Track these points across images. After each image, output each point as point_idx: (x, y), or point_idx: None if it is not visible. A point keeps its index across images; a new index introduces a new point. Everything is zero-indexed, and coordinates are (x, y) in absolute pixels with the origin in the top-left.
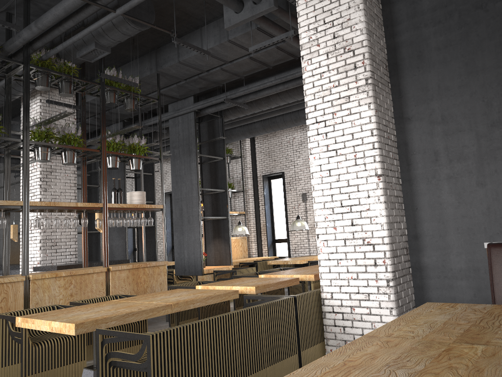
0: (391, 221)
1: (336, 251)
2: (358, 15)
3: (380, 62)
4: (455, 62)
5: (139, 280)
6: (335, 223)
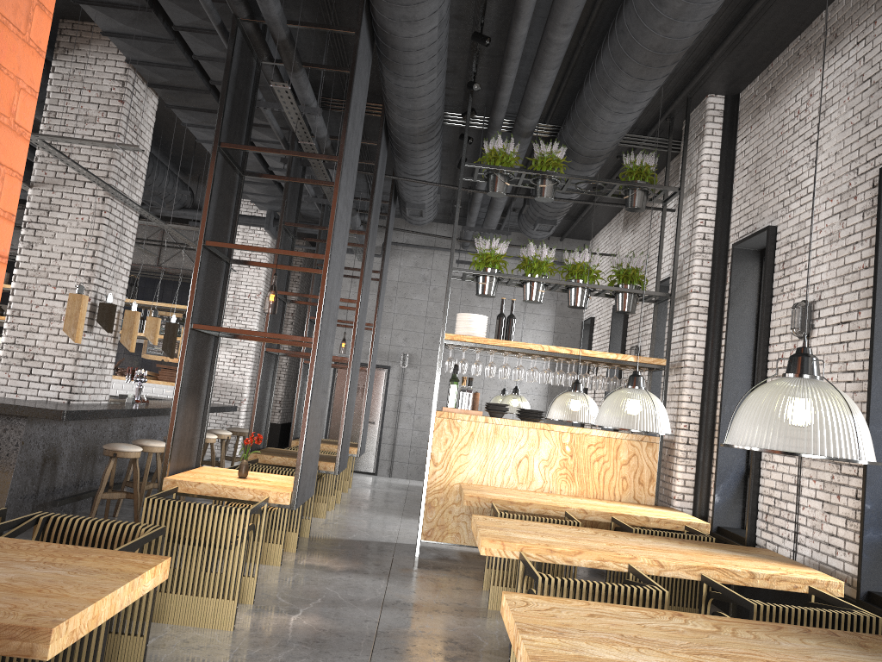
0: None
1: None
2: None
3: None
4: None
5: None
6: None
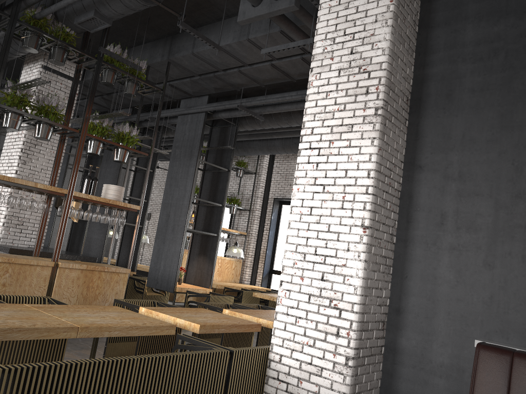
0: (369, 285)
1: (296, 306)
2: (384, 32)
3: (400, 92)
4: (489, 110)
5: (91, 284)
6: (304, 272)
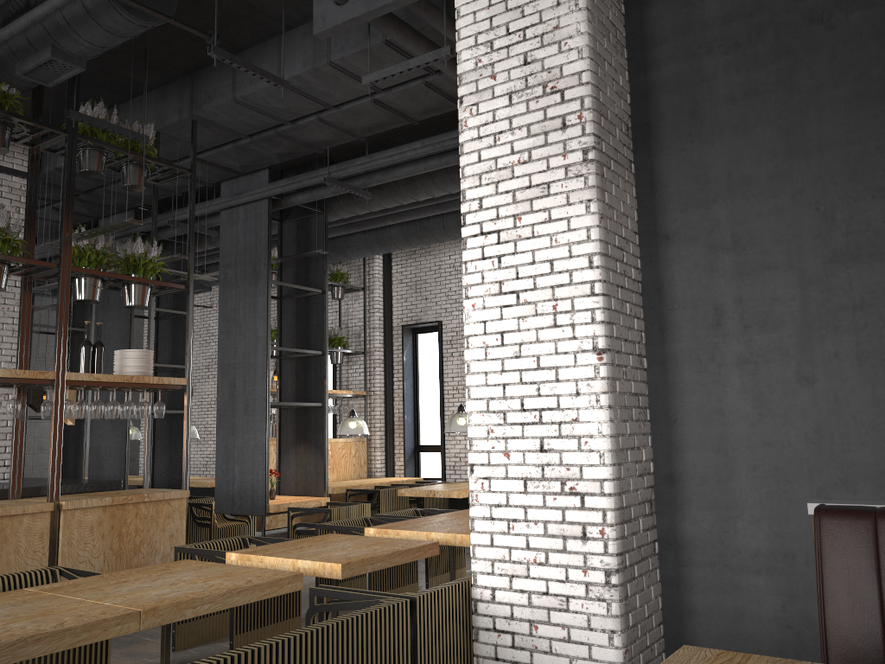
0: (621, 446)
1: (506, 503)
2: (575, 21)
3: (615, 118)
4: (764, 127)
5: (125, 529)
6: (508, 443)
